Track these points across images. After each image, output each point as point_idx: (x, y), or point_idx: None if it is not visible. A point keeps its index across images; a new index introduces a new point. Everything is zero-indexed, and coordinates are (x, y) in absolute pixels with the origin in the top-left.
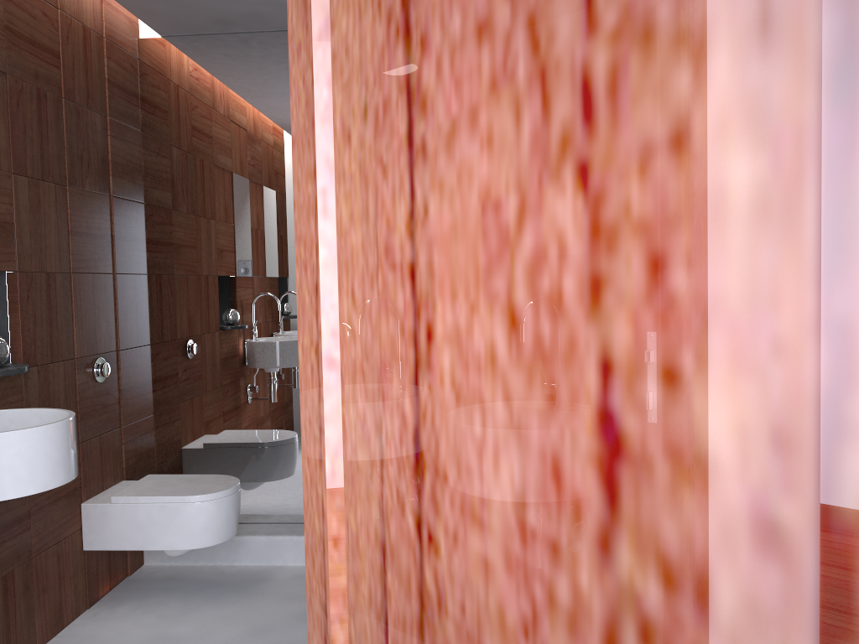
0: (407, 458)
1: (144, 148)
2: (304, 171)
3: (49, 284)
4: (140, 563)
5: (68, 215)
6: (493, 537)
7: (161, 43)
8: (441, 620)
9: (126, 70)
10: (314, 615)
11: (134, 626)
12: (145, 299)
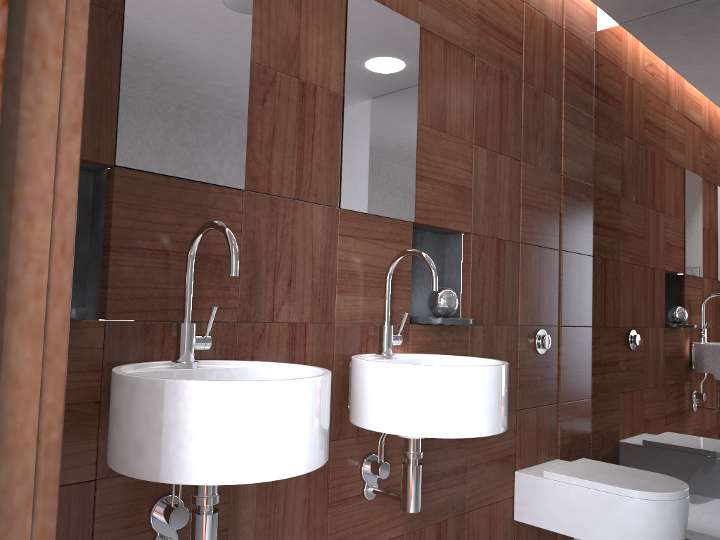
0: None
1: (596, 133)
2: None
3: (499, 250)
4: None
5: (520, 189)
6: None
7: (618, 30)
8: None
9: (582, 59)
10: None
11: None
12: (589, 280)
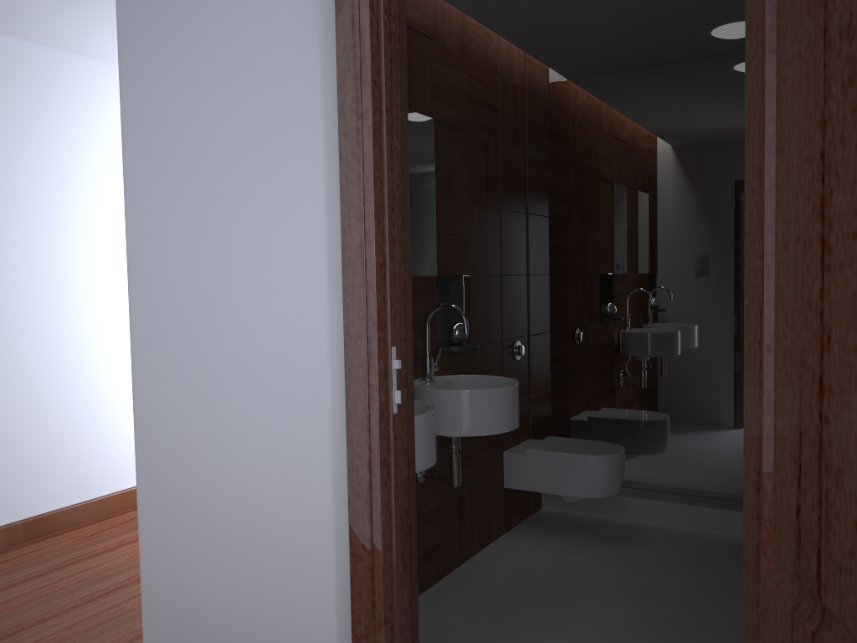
0: (815, 389)
1: (550, 171)
2: (753, 252)
3: (488, 284)
4: (538, 507)
5: (500, 231)
6: (853, 411)
7: (566, 84)
8: (830, 450)
9: (539, 110)
10: (750, 479)
11: (541, 550)
12: (547, 295)
